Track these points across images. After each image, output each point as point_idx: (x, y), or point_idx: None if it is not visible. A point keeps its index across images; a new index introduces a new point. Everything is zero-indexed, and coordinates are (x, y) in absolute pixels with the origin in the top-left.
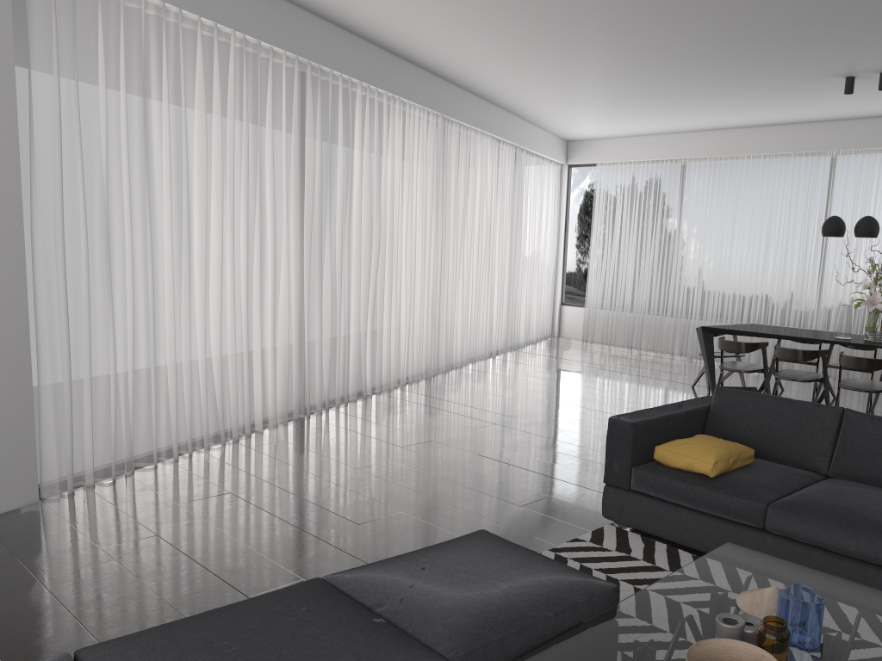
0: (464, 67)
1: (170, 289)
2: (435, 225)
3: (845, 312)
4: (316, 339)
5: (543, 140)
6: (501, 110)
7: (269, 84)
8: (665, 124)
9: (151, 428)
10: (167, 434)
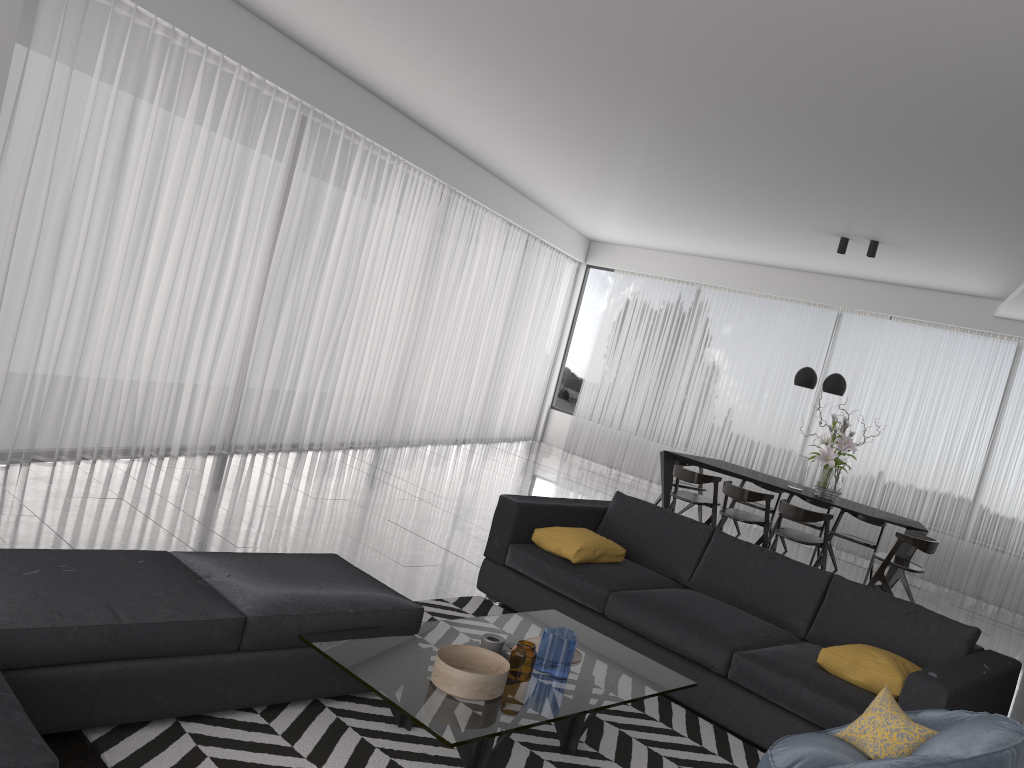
0: (477, 145)
1: (113, 293)
2: (418, 294)
3: (800, 463)
4: (258, 378)
5: (562, 234)
6: (518, 194)
7: (265, 121)
8: (684, 244)
9: (59, 423)
10: (75, 434)
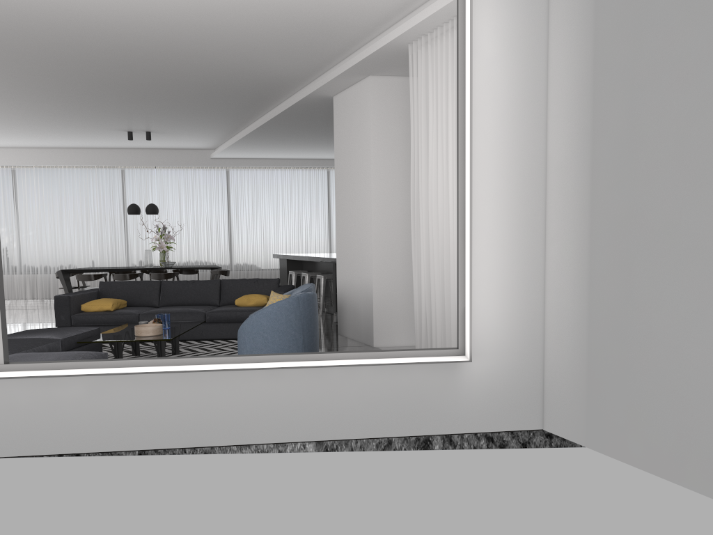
0: None
1: None
2: None
3: (148, 253)
4: None
5: None
6: None
7: None
8: None
9: None
10: None
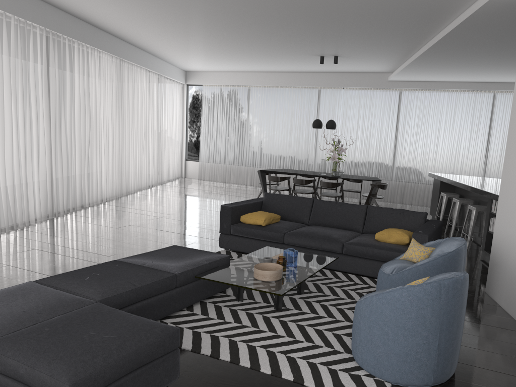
0: (133, 35)
1: None
2: (118, 117)
3: (323, 163)
4: (60, 177)
5: (173, 71)
6: (150, 55)
7: (31, 43)
8: (239, 67)
9: None
10: None
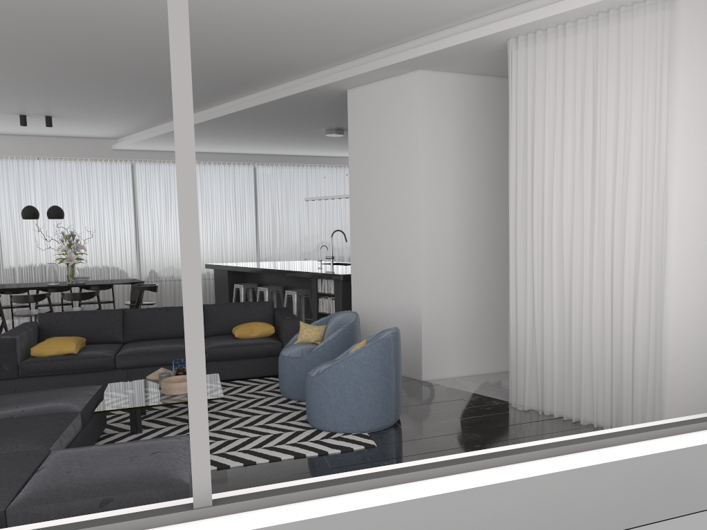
0: None
1: None
2: None
3: (52, 267)
4: None
5: None
6: None
7: None
8: None
9: None
10: None
